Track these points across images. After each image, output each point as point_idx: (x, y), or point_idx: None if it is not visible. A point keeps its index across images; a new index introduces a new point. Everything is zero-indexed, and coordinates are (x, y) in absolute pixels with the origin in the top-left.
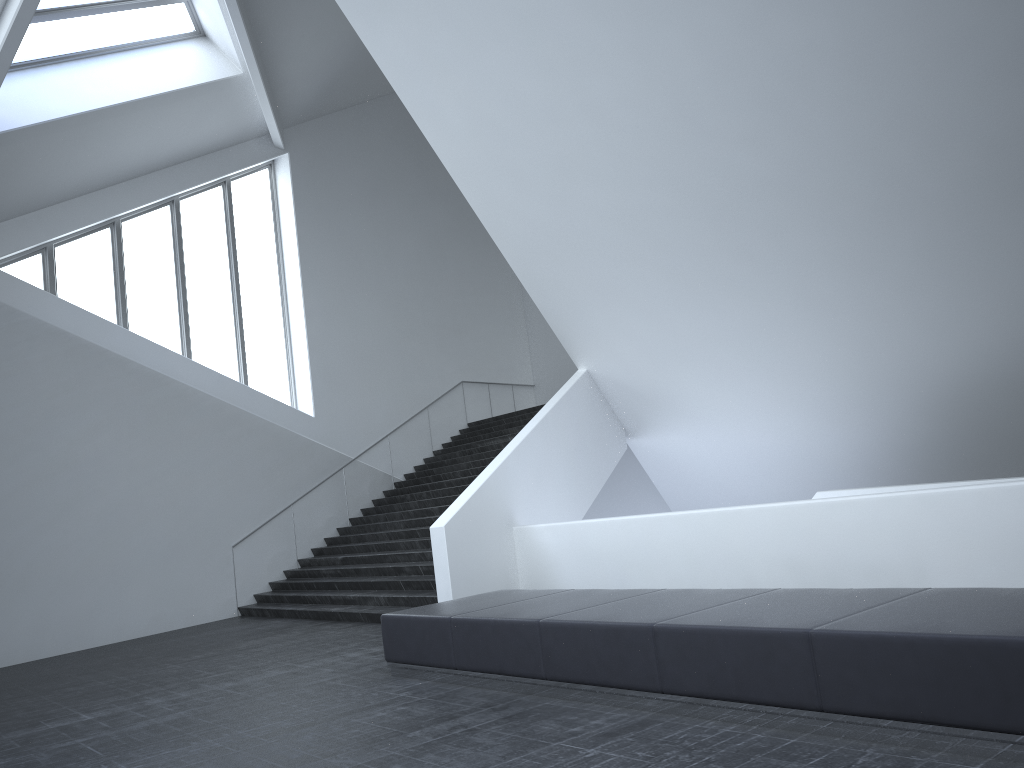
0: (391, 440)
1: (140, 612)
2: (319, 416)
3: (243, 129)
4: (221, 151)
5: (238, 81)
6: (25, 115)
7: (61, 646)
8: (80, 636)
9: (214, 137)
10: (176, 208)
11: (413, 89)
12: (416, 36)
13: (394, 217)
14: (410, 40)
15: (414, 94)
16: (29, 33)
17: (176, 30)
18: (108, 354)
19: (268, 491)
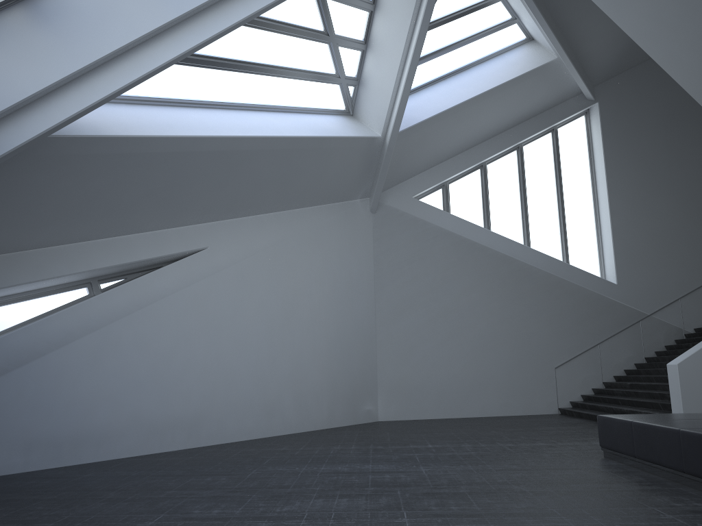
0: (682, 302)
1: (494, 401)
2: (620, 283)
3: (563, 93)
4: (548, 110)
5: (554, 63)
6: (425, 113)
7: (449, 413)
8: (459, 409)
9: (542, 102)
10: (520, 151)
11: (656, 47)
12: (650, 11)
13: (686, 134)
14: (646, 14)
15: (658, 50)
16: (427, 67)
17: (513, 41)
18: (476, 245)
19: (580, 333)
